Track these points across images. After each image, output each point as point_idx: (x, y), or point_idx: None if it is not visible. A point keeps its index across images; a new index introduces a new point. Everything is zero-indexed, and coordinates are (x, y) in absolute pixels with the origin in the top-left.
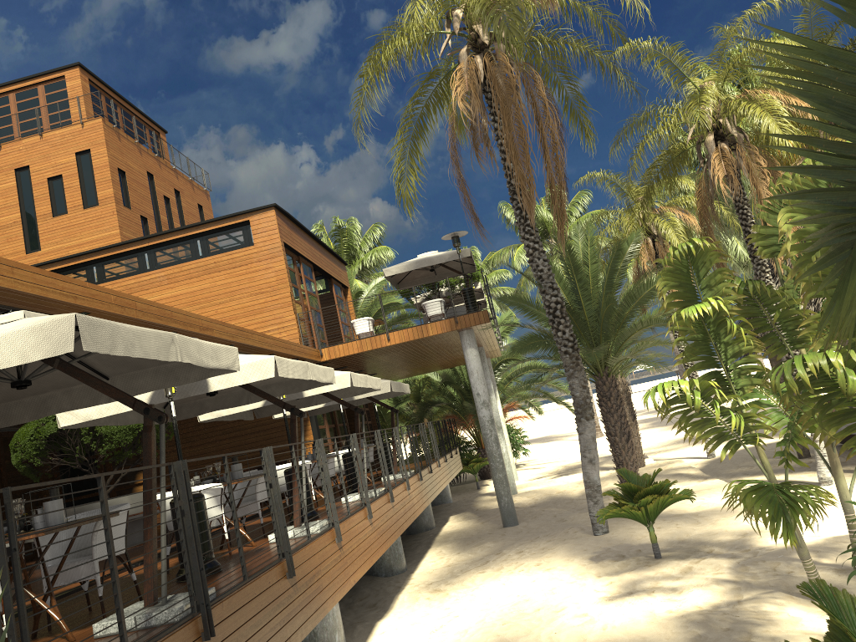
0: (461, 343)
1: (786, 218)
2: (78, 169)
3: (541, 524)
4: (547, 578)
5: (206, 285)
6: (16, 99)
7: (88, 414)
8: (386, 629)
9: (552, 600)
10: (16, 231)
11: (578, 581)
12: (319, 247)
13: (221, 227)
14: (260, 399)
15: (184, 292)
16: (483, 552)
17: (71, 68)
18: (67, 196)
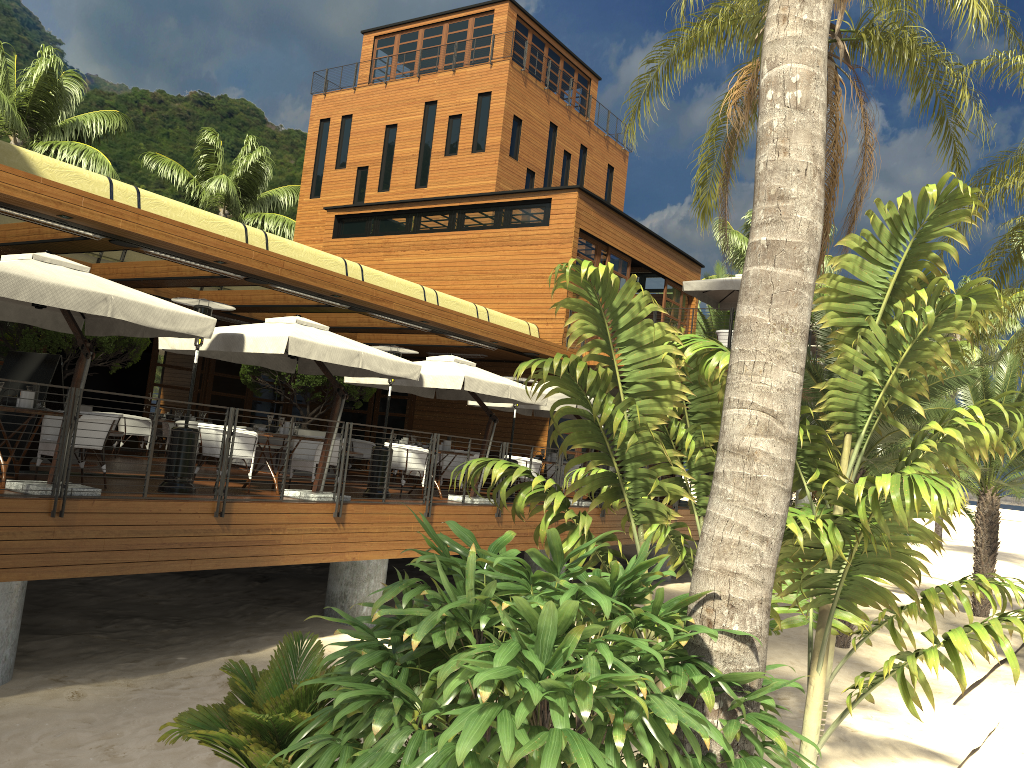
0: None
1: (580, 324)
2: (477, 111)
3: None
4: None
5: (496, 257)
6: (448, 29)
7: (174, 344)
8: None
9: None
10: (412, 164)
11: None
12: (652, 241)
13: (526, 201)
14: (362, 375)
15: (476, 260)
16: None
17: (501, 3)
18: (460, 138)
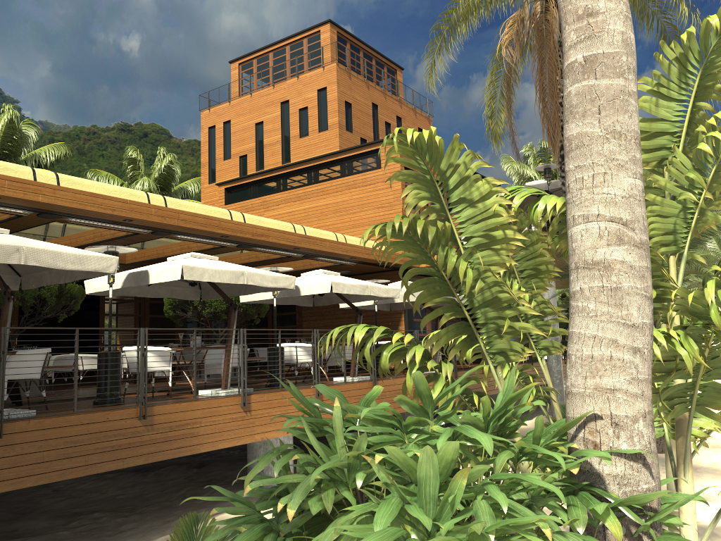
0: None
1: (414, 194)
2: (318, 102)
3: None
4: None
5: (346, 198)
6: (289, 50)
7: (96, 287)
8: None
9: None
10: (277, 147)
11: None
12: None
13: (361, 153)
14: (251, 292)
15: (331, 202)
16: None
17: (324, 24)
18: (309, 123)
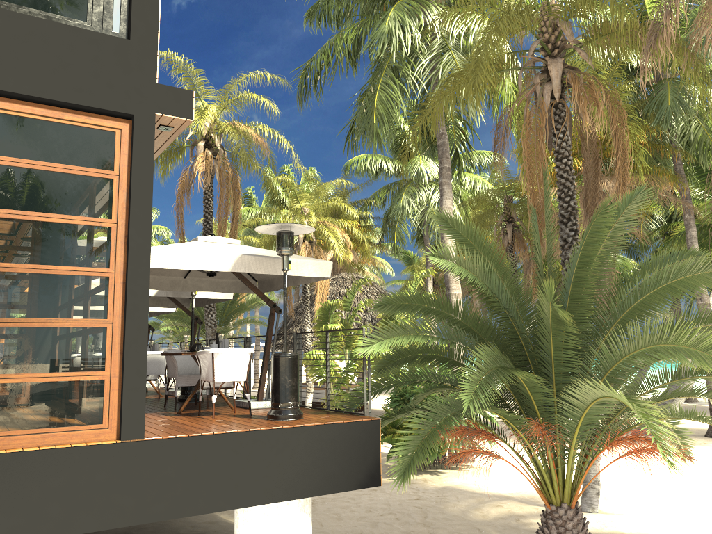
0: None
1: None
2: None
3: None
4: None
5: None
6: None
7: None
8: None
9: None
10: None
11: None
12: None
13: None
14: None
15: None
16: None
17: None
18: None
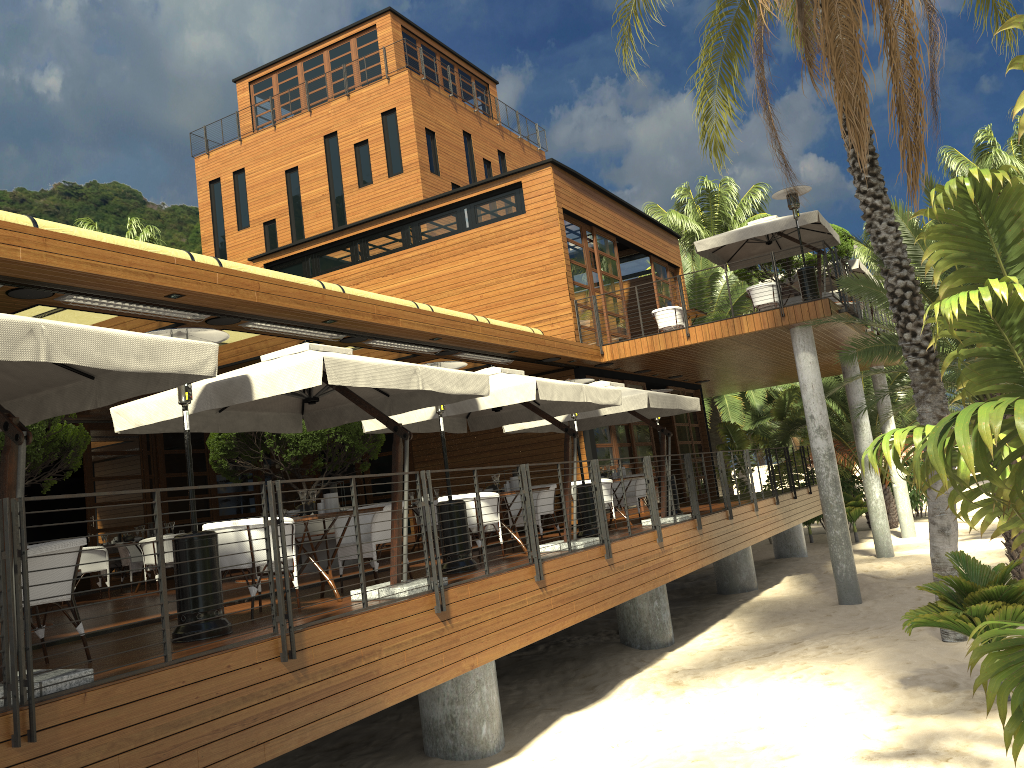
0: (792, 344)
1: None
2: (384, 132)
3: (889, 608)
4: (820, 697)
5: (471, 264)
6: (329, 57)
7: (138, 418)
8: (566, 729)
9: (792, 737)
10: (324, 205)
11: (858, 713)
12: (630, 215)
13: (490, 192)
14: (403, 410)
15: (447, 273)
16: (782, 637)
17: (382, 15)
18: (372, 164)
